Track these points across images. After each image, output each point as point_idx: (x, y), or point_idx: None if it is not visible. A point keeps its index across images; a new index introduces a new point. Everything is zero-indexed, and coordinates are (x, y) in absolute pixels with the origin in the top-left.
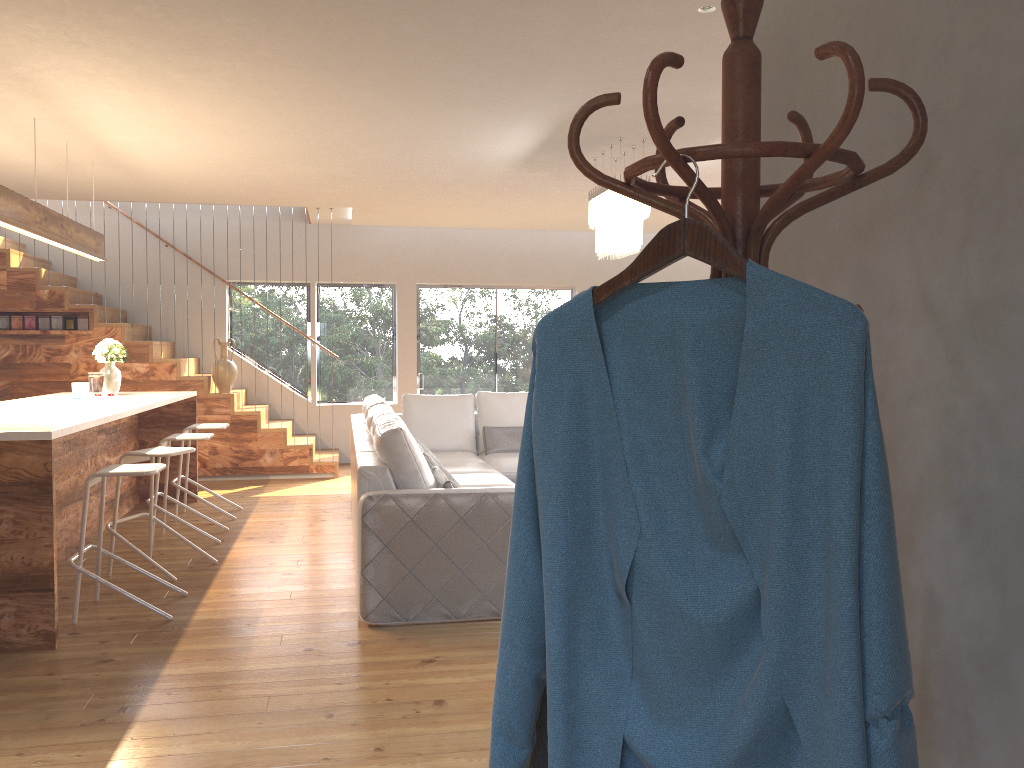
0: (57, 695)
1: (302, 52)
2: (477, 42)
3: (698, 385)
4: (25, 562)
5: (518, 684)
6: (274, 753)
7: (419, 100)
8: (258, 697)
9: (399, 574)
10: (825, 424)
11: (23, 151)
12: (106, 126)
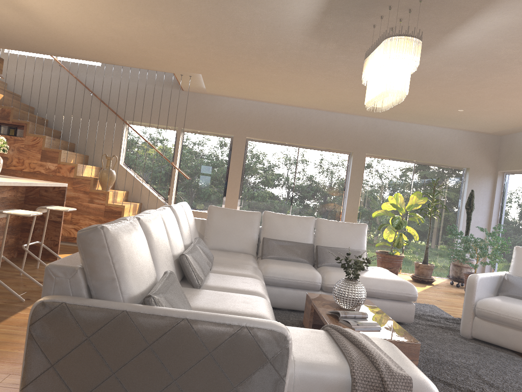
0: None
1: None
2: None
3: None
4: None
5: None
6: None
7: None
8: None
9: None
10: None
11: None
12: None
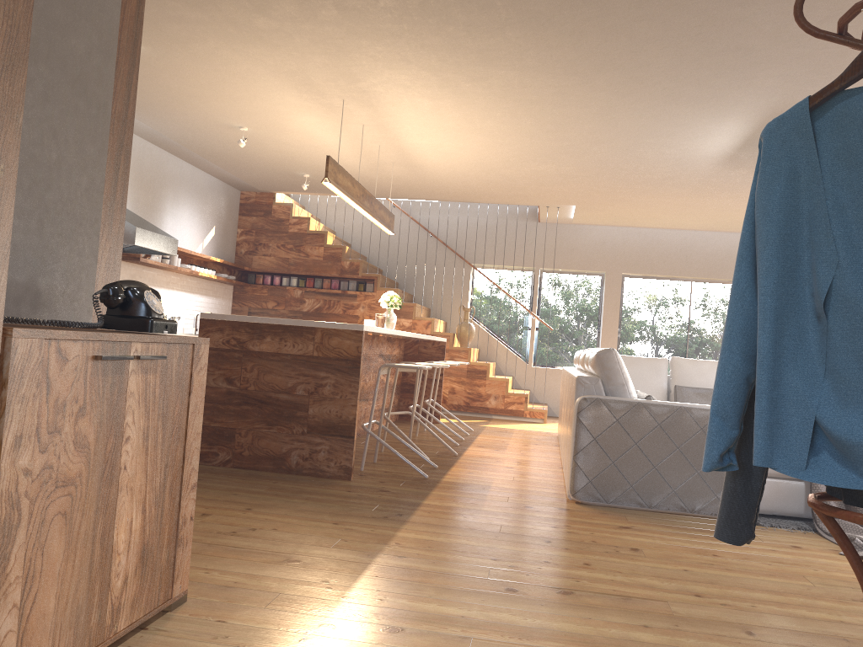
0: (354, 501)
1: (559, 59)
2: (699, 42)
3: None
4: (338, 415)
5: (733, 380)
6: (507, 552)
7: (644, 99)
8: (493, 524)
9: (603, 463)
10: None
11: (349, 153)
12: (408, 130)
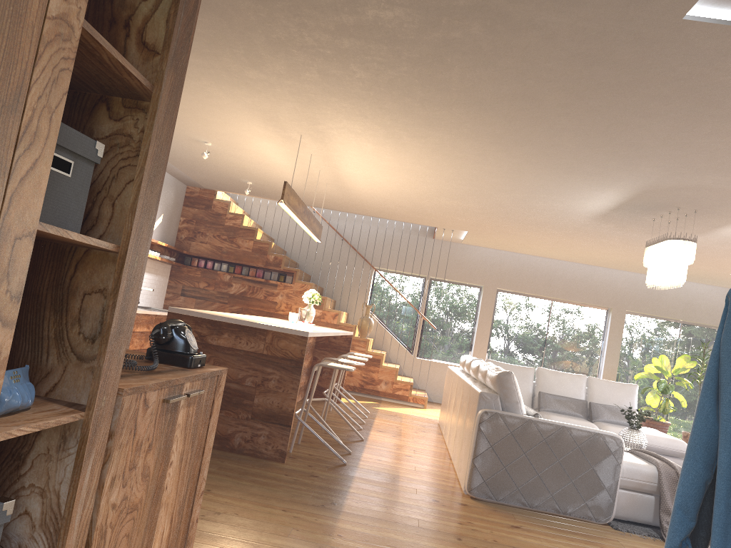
0: (293, 486)
1: (489, 132)
2: (604, 136)
3: None
4: (279, 406)
5: (695, 482)
6: None
7: (548, 168)
8: (411, 518)
9: (497, 467)
10: None
11: (292, 172)
12: (348, 163)
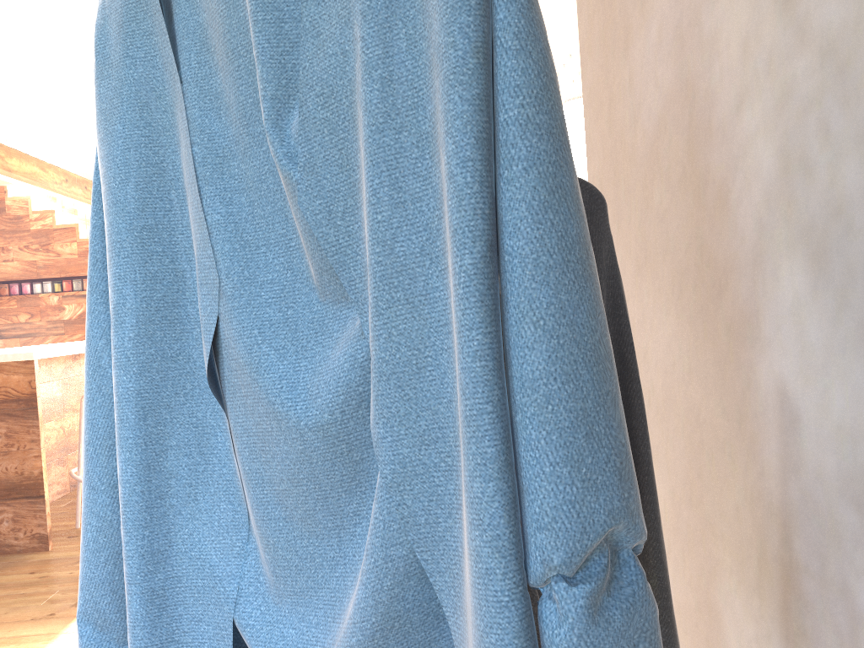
0: (27, 592)
1: None
2: None
3: (260, 11)
4: (18, 472)
5: (102, 546)
6: None
7: None
8: None
9: None
10: (428, 4)
11: (58, 130)
12: None
